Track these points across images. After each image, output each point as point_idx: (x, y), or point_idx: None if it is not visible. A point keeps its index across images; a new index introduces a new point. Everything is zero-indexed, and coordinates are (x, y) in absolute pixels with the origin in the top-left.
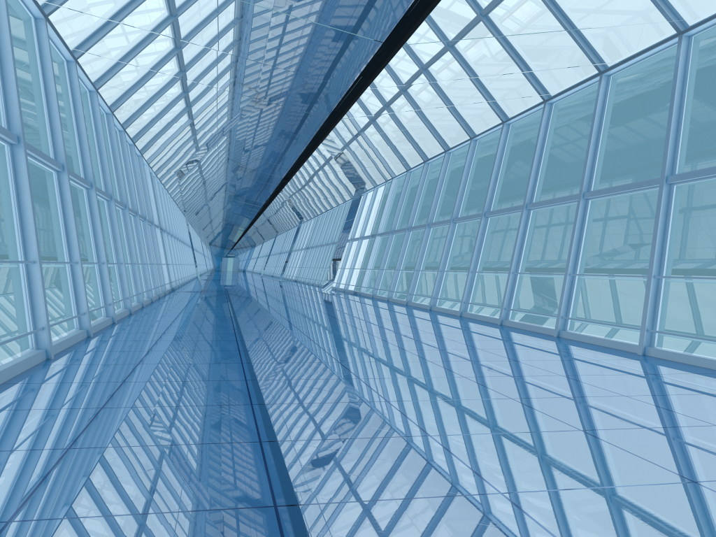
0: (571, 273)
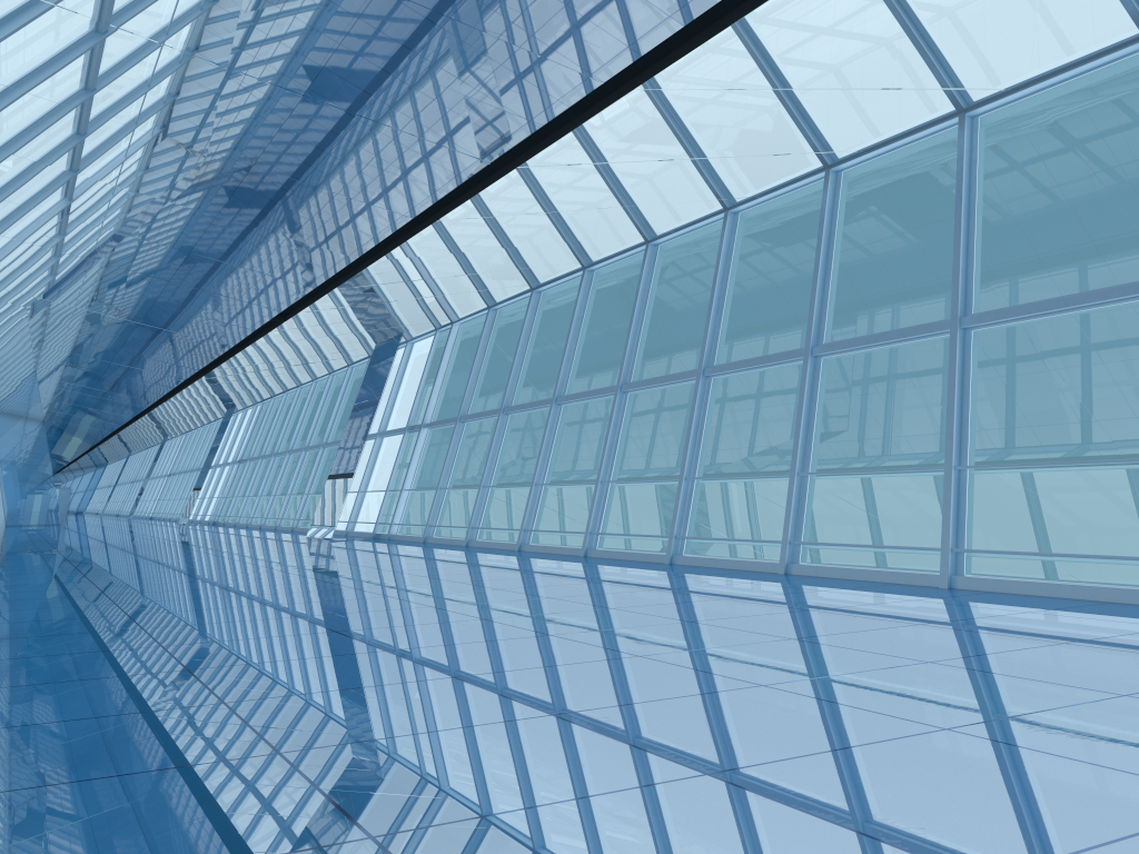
0: (956, 466)
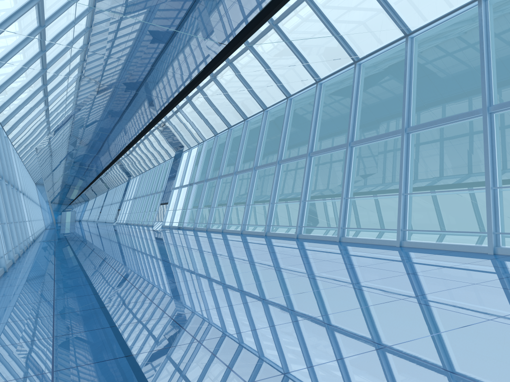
0: (345, 197)
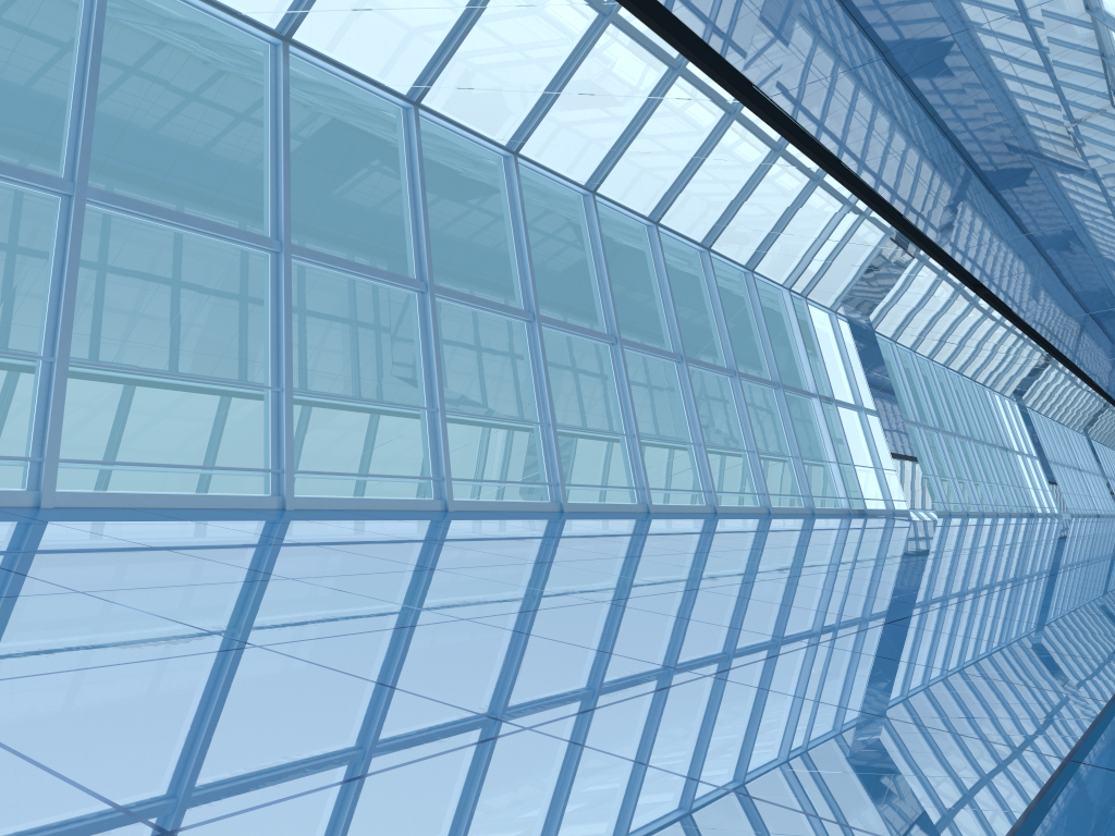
0: None
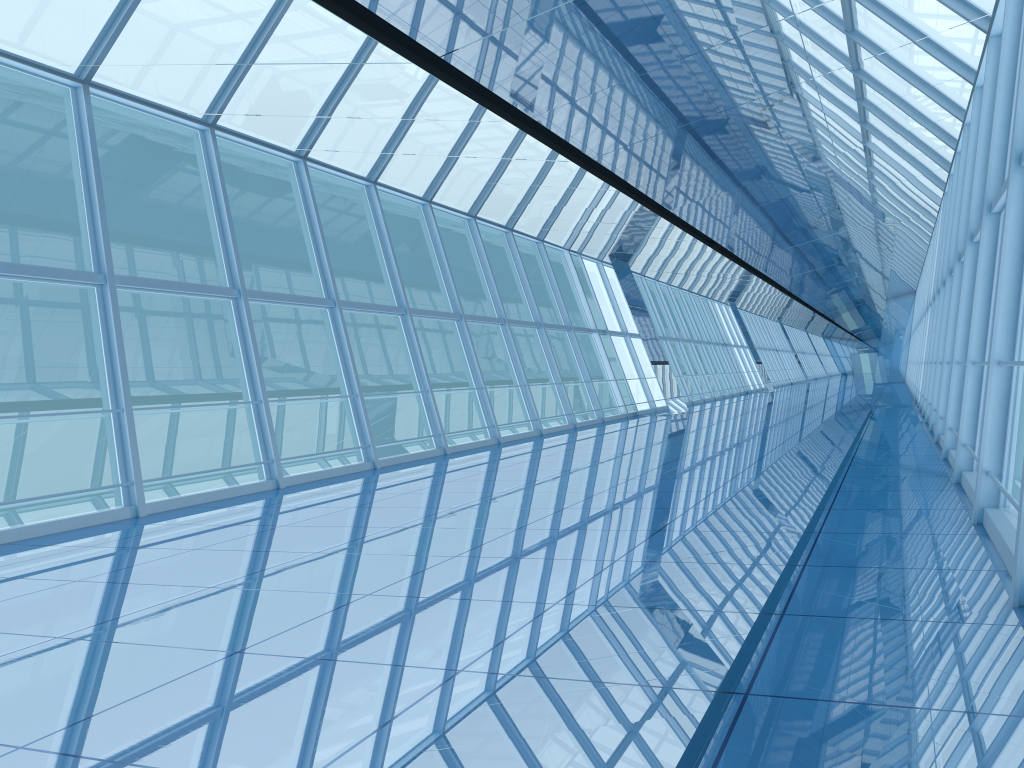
0: (978, 361)
